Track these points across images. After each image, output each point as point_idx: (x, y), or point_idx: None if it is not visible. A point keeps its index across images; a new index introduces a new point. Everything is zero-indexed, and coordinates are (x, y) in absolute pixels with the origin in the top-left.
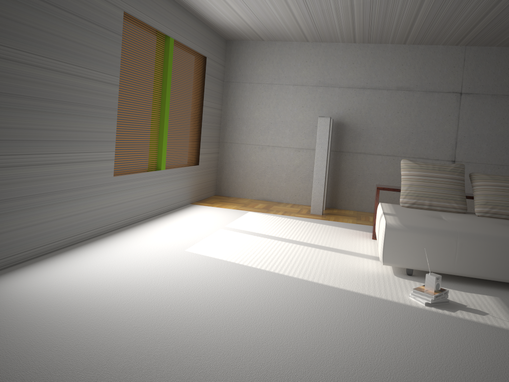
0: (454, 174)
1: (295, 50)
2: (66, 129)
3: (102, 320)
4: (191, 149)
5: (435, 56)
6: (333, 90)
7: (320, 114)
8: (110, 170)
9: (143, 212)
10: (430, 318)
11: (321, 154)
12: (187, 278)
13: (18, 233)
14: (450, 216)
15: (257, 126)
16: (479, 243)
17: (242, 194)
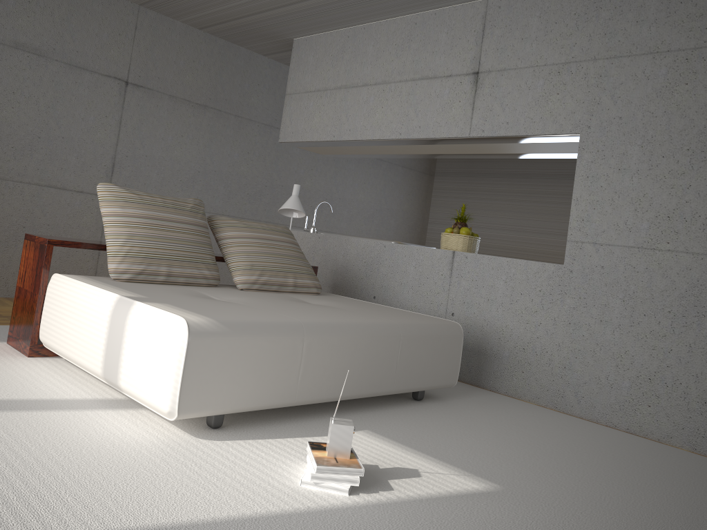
0: (198, 217)
1: None
2: None
3: None
4: None
5: (90, 5)
6: None
7: None
8: None
9: None
10: (403, 524)
11: None
12: None
13: None
14: (216, 293)
15: None
16: (331, 340)
17: None
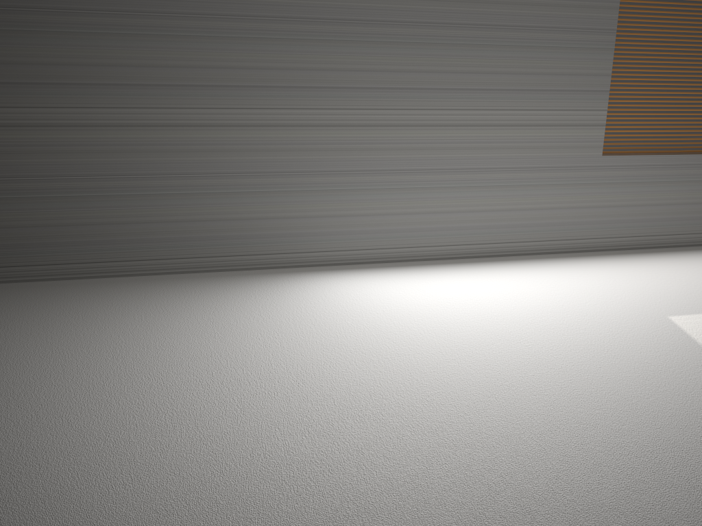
0: None
1: None
2: (482, 70)
3: (318, 365)
4: None
5: None
6: None
7: None
8: (593, 144)
9: (694, 230)
10: None
11: None
12: (562, 364)
13: (388, 219)
14: None
15: None
16: None
17: None
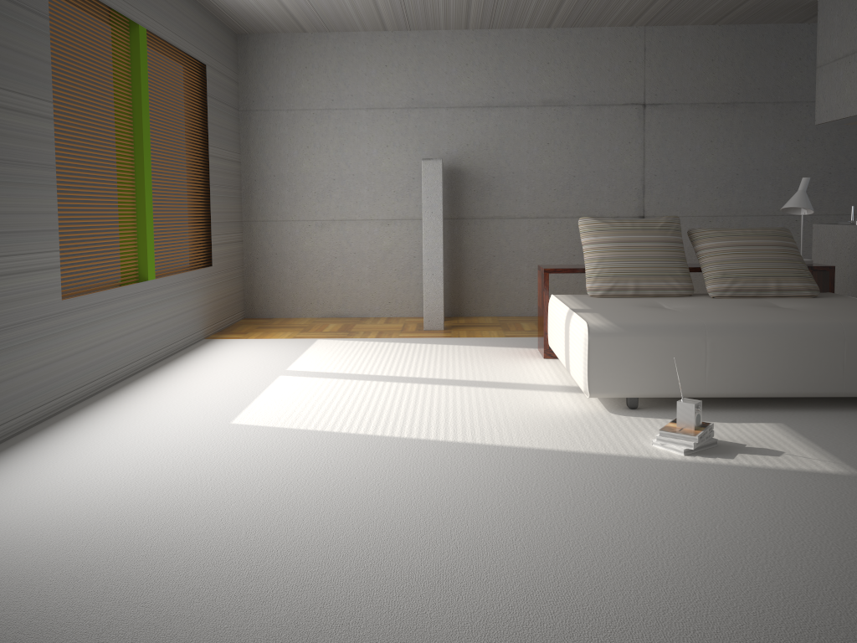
0: (667, 234)
1: (364, 48)
2: None
3: (116, 588)
4: (196, 239)
5: (599, 45)
6: (437, 114)
7: (419, 157)
8: (55, 289)
9: (125, 363)
10: (704, 475)
11: (433, 225)
12: (257, 475)
13: None
14: (674, 302)
15: (309, 187)
16: (741, 339)
17: (295, 311)
